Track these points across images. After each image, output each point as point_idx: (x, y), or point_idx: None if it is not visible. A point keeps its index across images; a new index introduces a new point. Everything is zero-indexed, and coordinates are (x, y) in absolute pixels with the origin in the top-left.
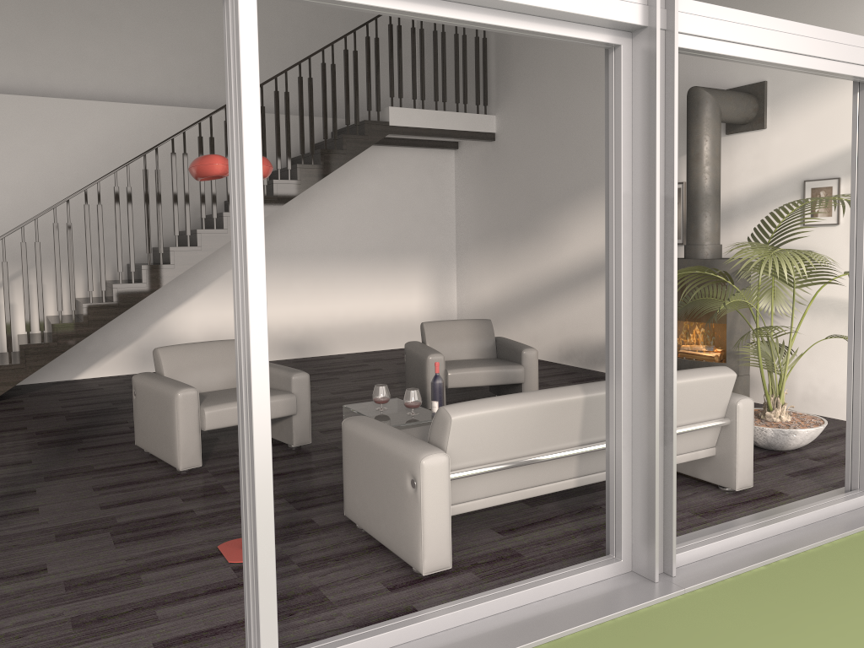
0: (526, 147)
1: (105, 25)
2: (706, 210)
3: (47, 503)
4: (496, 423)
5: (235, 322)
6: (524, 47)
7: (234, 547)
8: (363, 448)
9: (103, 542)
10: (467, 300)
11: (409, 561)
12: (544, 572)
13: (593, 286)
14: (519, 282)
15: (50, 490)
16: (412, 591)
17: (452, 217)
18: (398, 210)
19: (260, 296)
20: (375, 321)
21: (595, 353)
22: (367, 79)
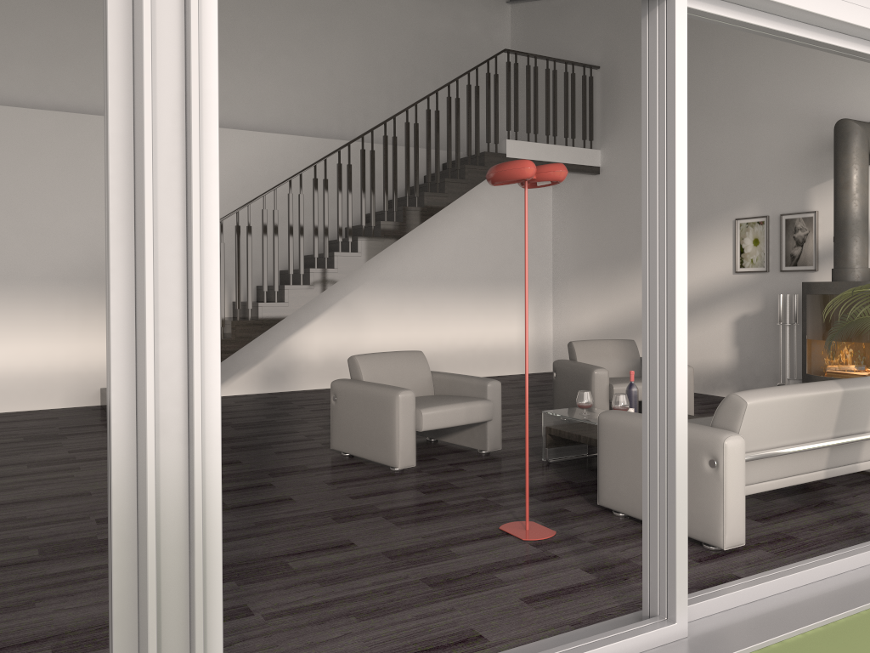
0: (636, 180)
1: (233, 59)
2: (857, 235)
3: (294, 494)
4: (777, 410)
5: (645, 295)
6: (634, 85)
7: (516, 528)
8: (634, 436)
9: (384, 524)
10: (564, 329)
11: (704, 538)
12: (830, 550)
13: (712, 313)
14: (626, 310)
15: (285, 484)
16: (720, 563)
17: (549, 248)
18: (501, 240)
19: (683, 269)
20: (478, 348)
21: (714, 378)
22: (487, 113)
